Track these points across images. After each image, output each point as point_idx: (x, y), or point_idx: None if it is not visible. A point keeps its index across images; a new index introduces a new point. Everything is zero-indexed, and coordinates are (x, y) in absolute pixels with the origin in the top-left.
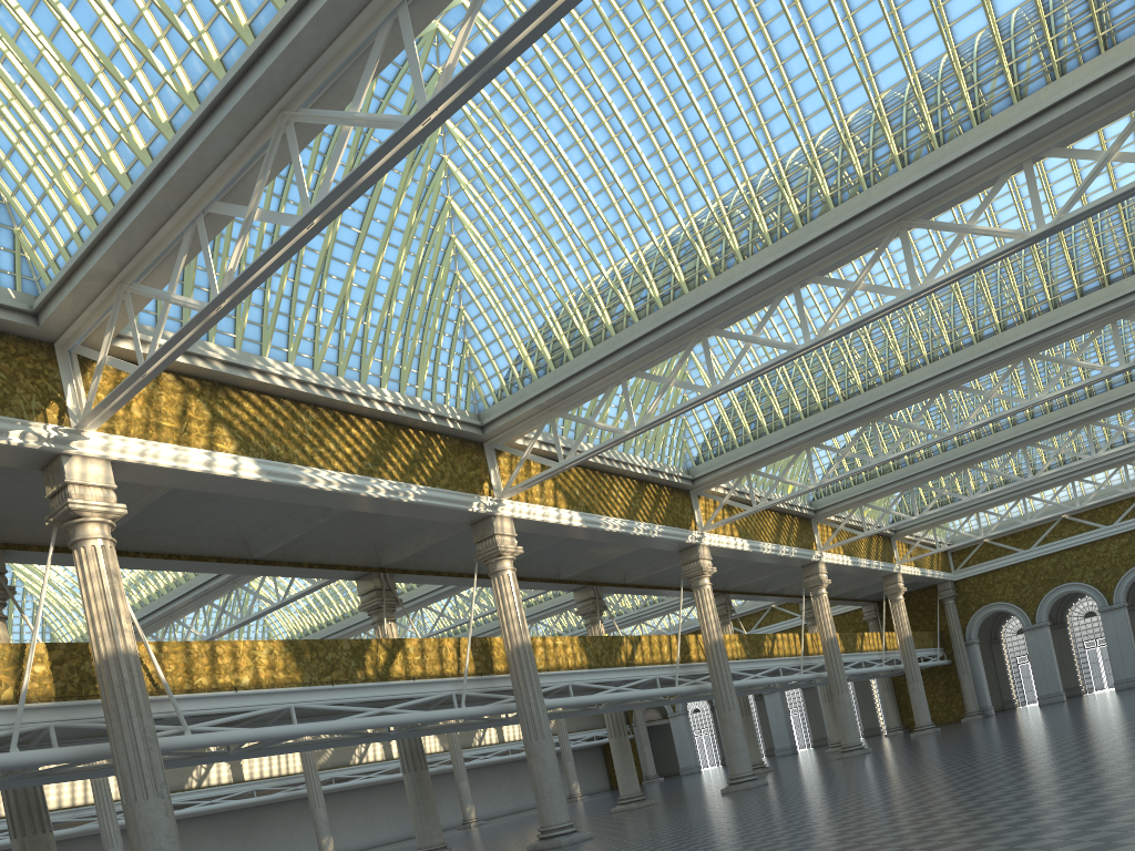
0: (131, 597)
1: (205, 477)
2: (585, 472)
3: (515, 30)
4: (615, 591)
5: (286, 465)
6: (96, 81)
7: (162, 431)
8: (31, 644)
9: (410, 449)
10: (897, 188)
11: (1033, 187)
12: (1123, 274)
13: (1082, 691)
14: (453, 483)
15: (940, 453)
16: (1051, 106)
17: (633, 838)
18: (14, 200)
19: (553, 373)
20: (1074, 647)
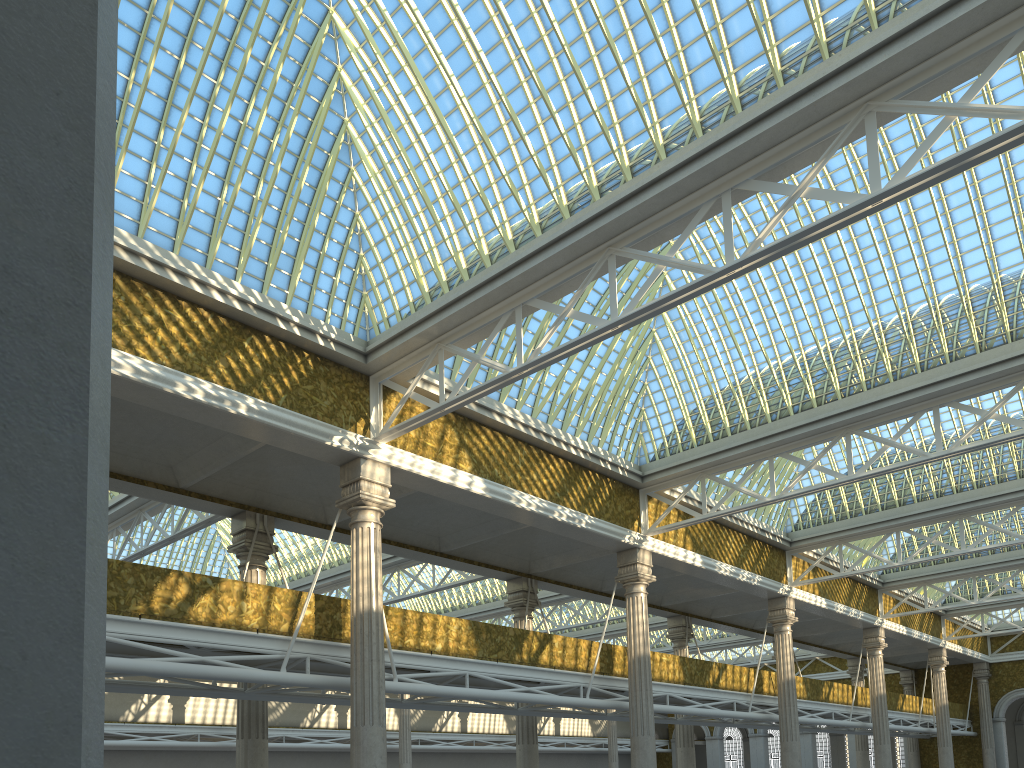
0: (306, 564)
1: (447, 487)
2: (709, 523)
3: (821, 225)
4: (700, 623)
5: (502, 487)
6: (464, 205)
7: (426, 449)
8: (309, 593)
9: (587, 486)
10: None
11: None
12: None
13: None
14: (613, 518)
15: (1005, 552)
16: None
17: None
18: (370, 273)
19: (711, 444)
20: None
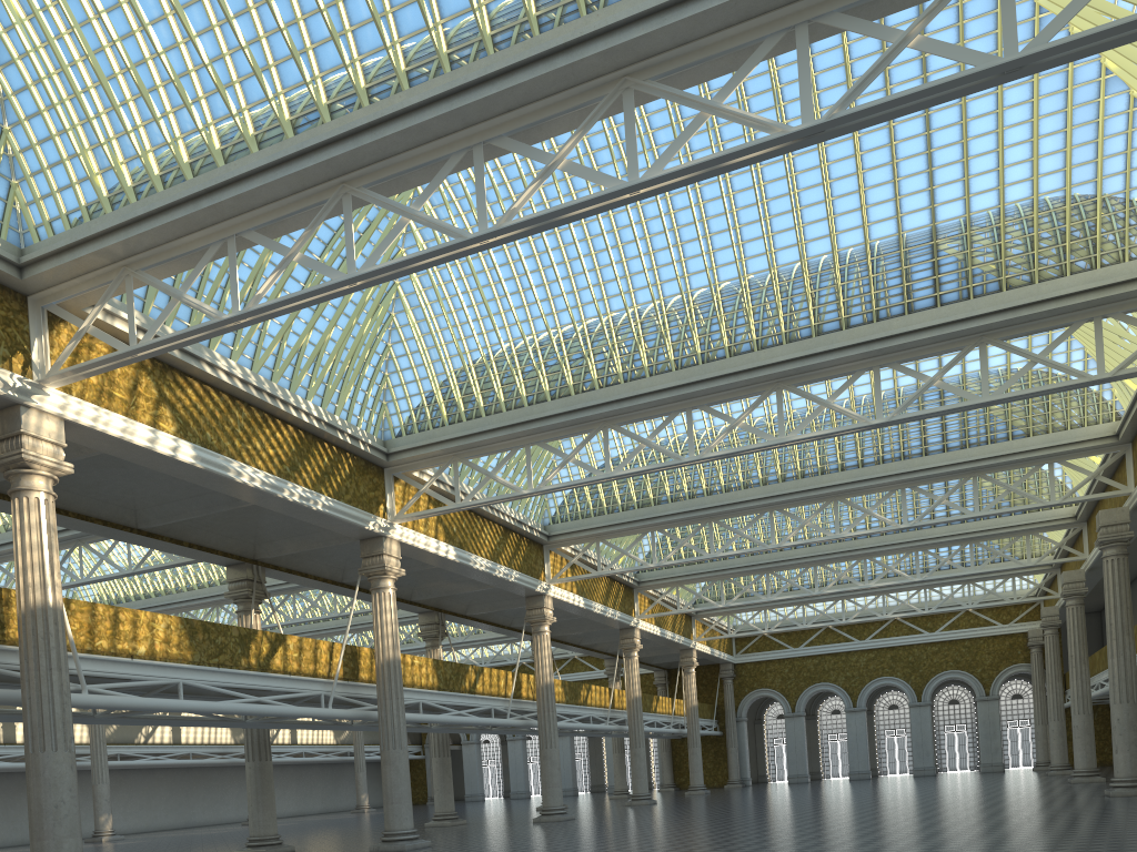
0: None
1: (144, 451)
2: (463, 511)
3: (579, 206)
4: (455, 620)
5: (218, 456)
6: (154, 91)
7: (113, 401)
8: None
9: (323, 461)
10: (781, 358)
11: (878, 387)
12: (915, 454)
13: (821, 776)
14: (355, 500)
15: (749, 556)
16: (899, 334)
17: (479, 850)
18: (21, 156)
19: (464, 424)
20: (820, 737)
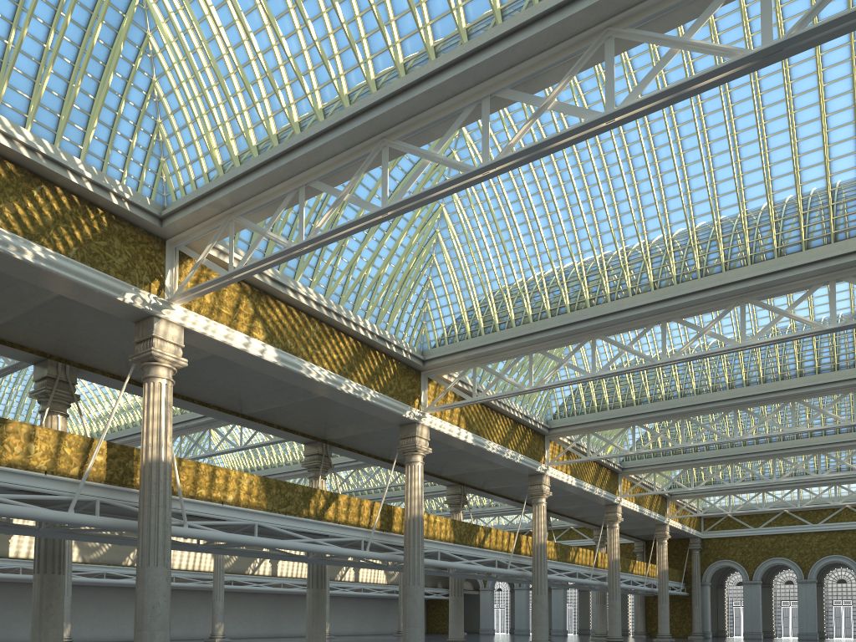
0: (126, 418)
1: (240, 352)
2: (481, 407)
3: (563, 136)
4: (474, 492)
5: (294, 357)
6: (255, 83)
7: (220, 315)
8: (99, 440)
9: (374, 365)
10: (745, 276)
11: (833, 298)
12: None
13: (773, 635)
14: (396, 394)
15: (716, 449)
16: (855, 251)
17: None
18: (167, 140)
19: (483, 337)
20: (774, 603)
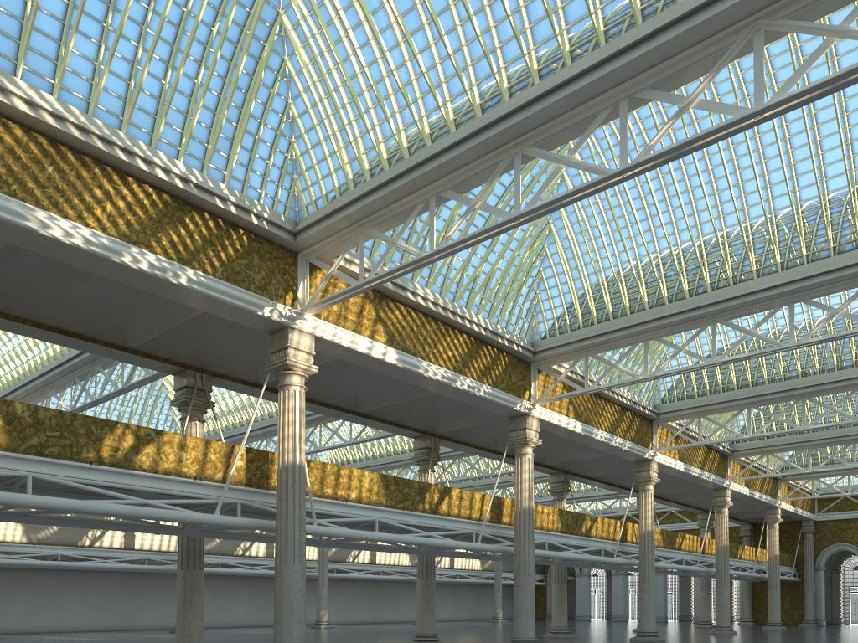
0: (241, 416)
1: (364, 356)
2: (589, 395)
3: (707, 135)
4: (577, 479)
5: (412, 357)
6: (387, 99)
7: (346, 321)
8: (240, 446)
9: (486, 359)
10: None
11: None
12: None
13: None
14: (508, 388)
15: (837, 428)
16: None
17: None
18: (300, 158)
19: (595, 326)
20: None
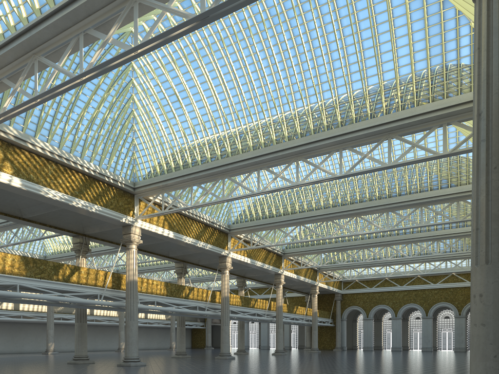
0: None
1: None
2: (180, 216)
3: (113, 60)
4: (194, 266)
5: (35, 185)
6: None
7: None
8: None
9: (98, 190)
10: (296, 144)
11: (341, 159)
12: (393, 195)
13: (382, 348)
14: (116, 208)
15: (333, 243)
16: (349, 132)
17: (156, 368)
18: None
19: (166, 175)
20: (382, 330)
